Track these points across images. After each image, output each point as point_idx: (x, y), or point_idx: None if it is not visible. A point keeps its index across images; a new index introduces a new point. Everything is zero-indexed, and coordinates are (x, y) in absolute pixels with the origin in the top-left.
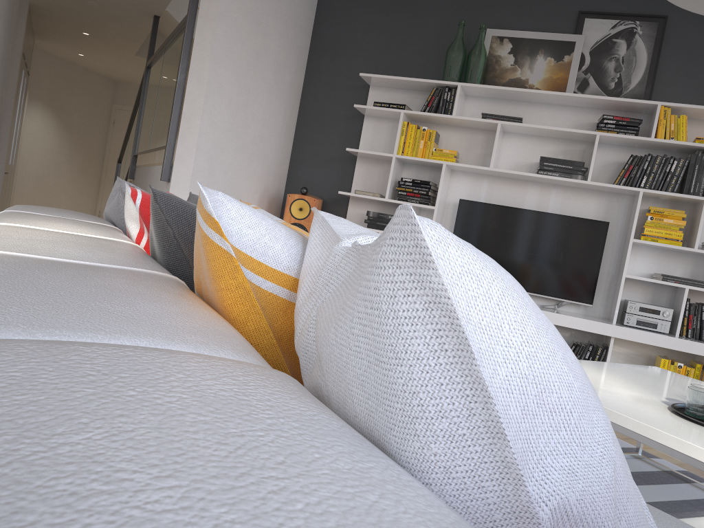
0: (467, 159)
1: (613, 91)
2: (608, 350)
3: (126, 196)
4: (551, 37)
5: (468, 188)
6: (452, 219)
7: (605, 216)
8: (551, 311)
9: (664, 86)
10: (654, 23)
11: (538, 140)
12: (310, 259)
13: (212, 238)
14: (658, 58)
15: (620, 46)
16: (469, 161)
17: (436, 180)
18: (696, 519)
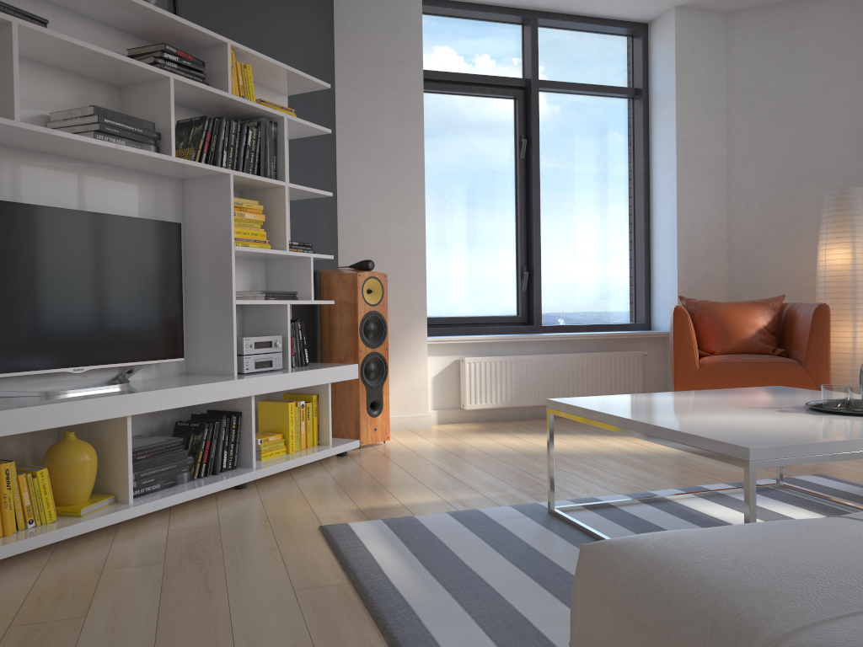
0: None
1: None
2: (252, 416)
3: None
4: None
5: None
6: None
7: (156, 214)
8: (184, 385)
9: (183, 12)
10: None
11: (35, 70)
12: None
13: None
14: None
15: None
16: None
17: None
18: (734, 523)
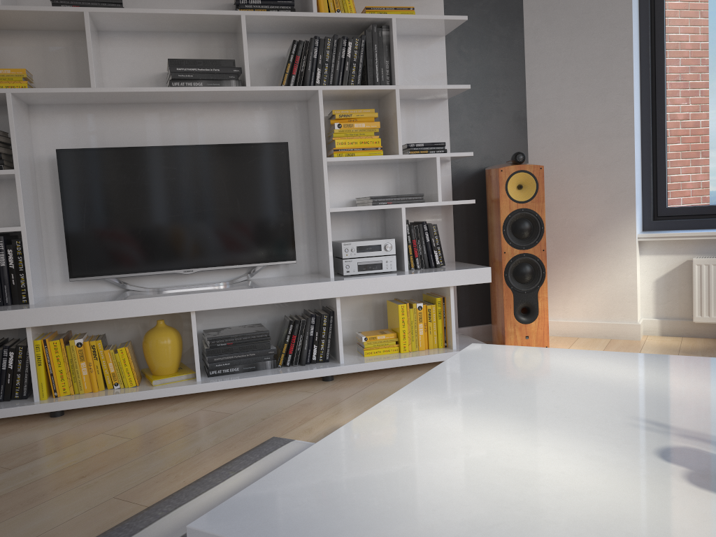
0: (50, 83)
1: None
2: (337, 316)
3: None
4: None
5: (66, 130)
6: (55, 186)
7: (278, 136)
8: (249, 287)
9: None
10: None
11: (156, 39)
12: None
13: None
14: None
15: None
16: (54, 86)
17: (5, 126)
18: None
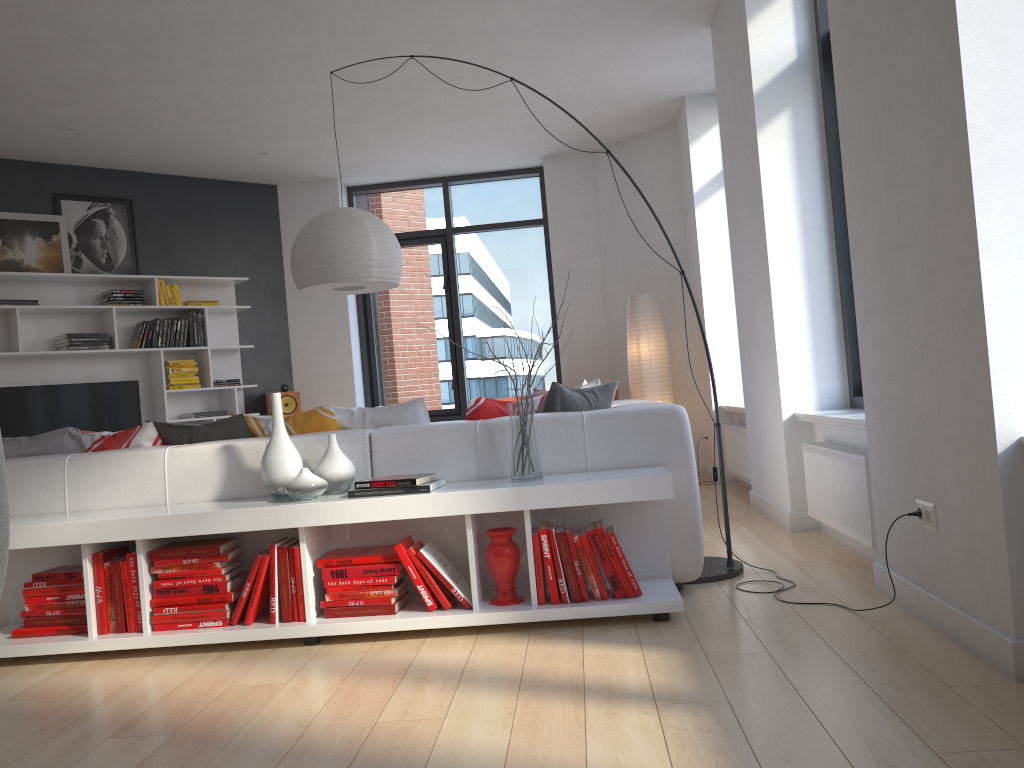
0: None
1: (106, 265)
2: None
3: (148, 428)
4: (34, 218)
5: None
6: None
7: (129, 376)
8: None
9: (145, 258)
10: (123, 205)
11: (49, 317)
12: (337, 417)
13: (329, 417)
14: (135, 235)
15: (100, 225)
16: None
17: None
18: None
